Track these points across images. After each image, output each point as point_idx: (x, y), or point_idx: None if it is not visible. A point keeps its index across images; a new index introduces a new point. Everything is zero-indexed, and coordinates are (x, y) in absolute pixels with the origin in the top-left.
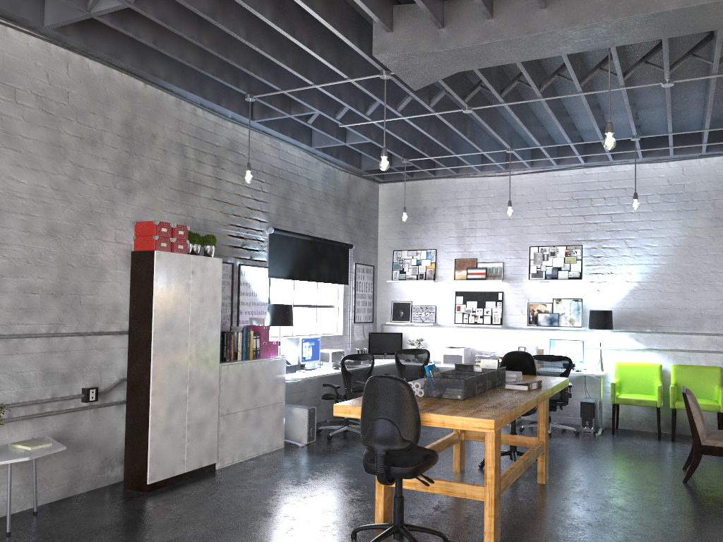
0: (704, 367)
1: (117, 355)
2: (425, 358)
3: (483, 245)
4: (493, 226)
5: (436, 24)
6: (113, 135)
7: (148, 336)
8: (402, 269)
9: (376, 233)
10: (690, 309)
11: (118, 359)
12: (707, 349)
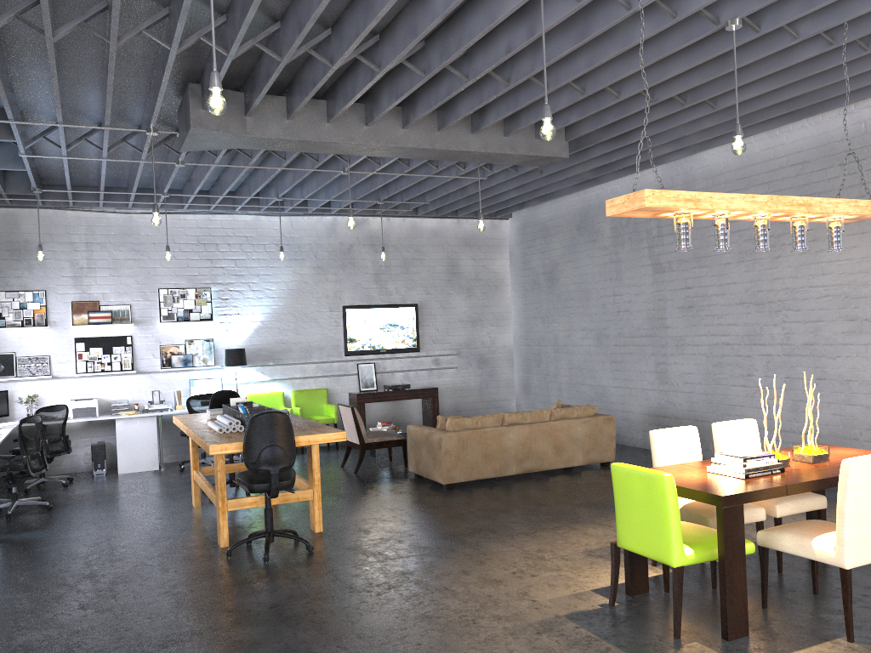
0: (315, 390)
1: None
2: (65, 414)
3: (106, 287)
4: (117, 267)
5: (248, 114)
6: None
7: None
8: None
9: None
10: (302, 343)
11: None
12: (316, 375)
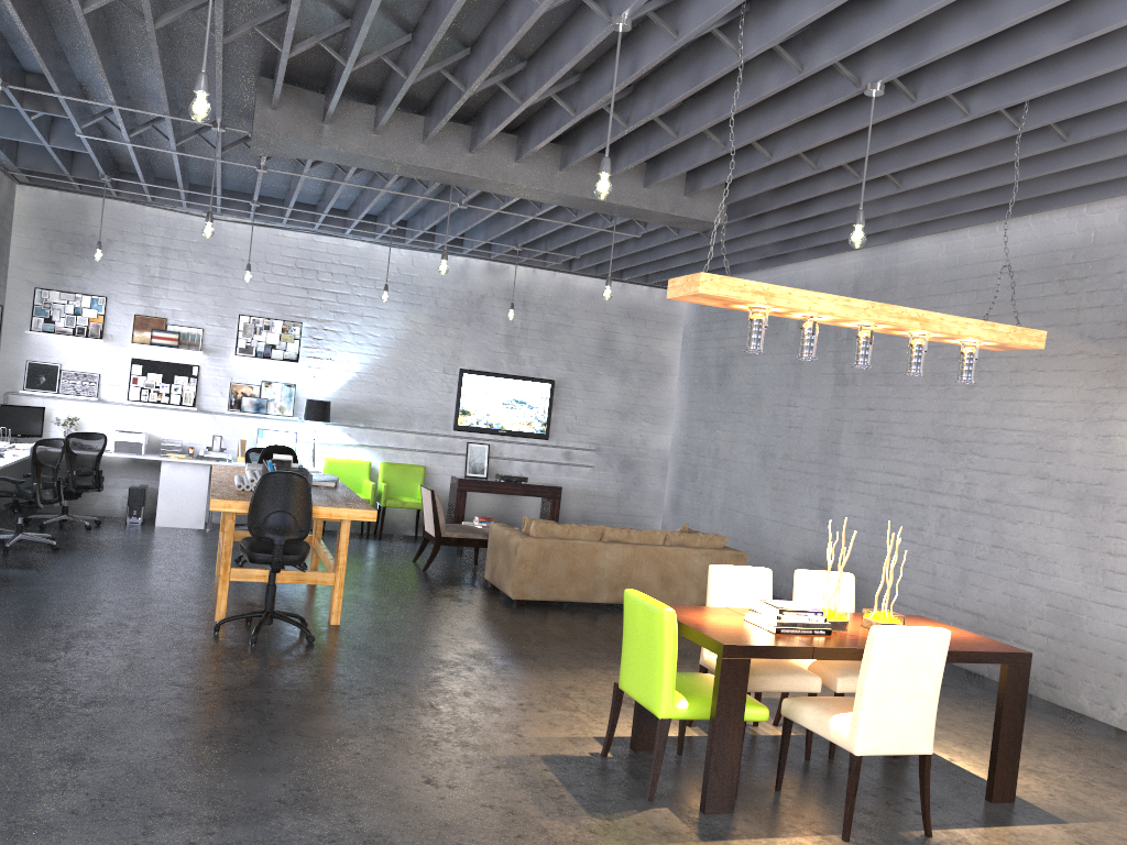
0: (410, 465)
1: None
2: (102, 445)
3: (177, 303)
4: (194, 281)
5: (326, 121)
6: None
7: None
8: (50, 317)
9: (8, 258)
10: (403, 406)
11: None
12: (415, 448)
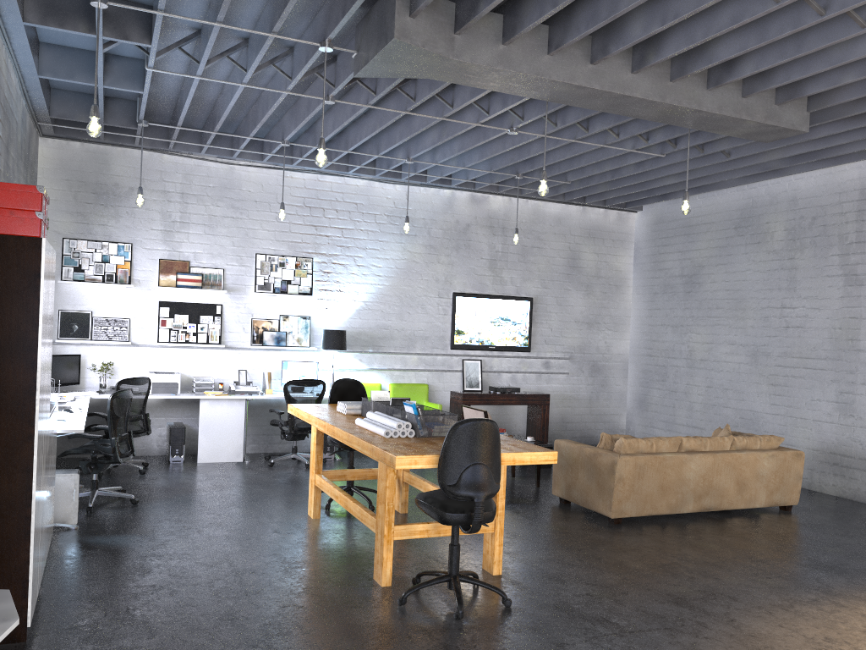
0: (415, 384)
1: None
2: (147, 388)
3: (198, 246)
4: (213, 224)
5: (461, 30)
6: None
7: (28, 382)
8: (79, 265)
9: None
10: (406, 330)
11: None
12: (418, 368)
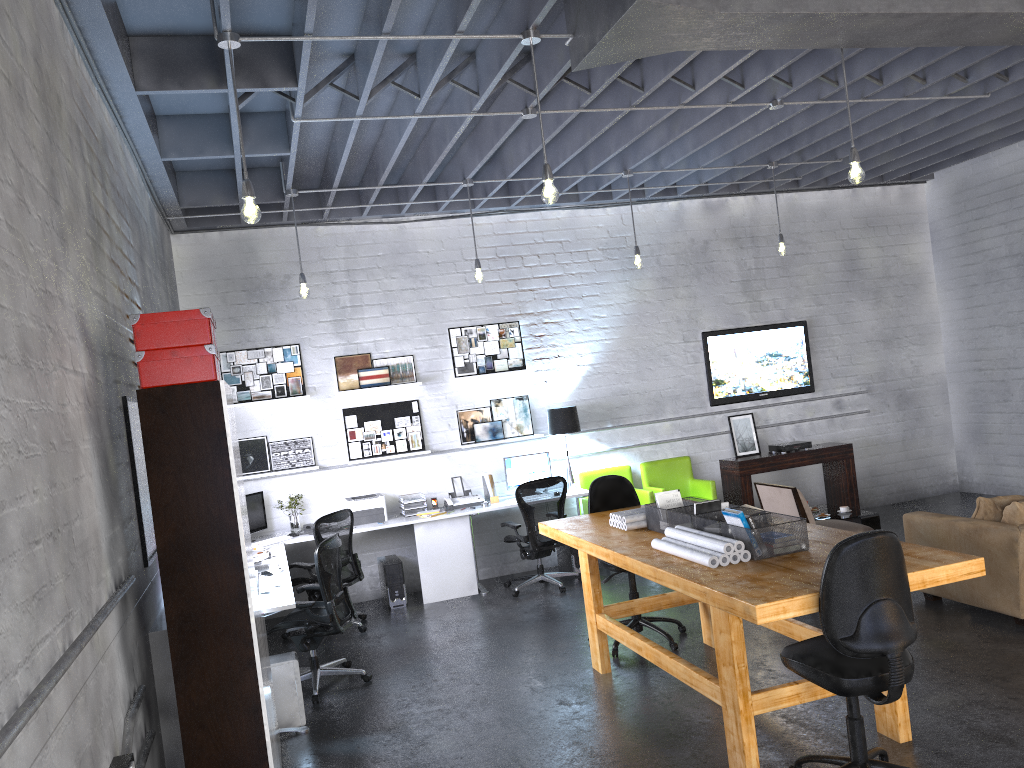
0: (673, 459)
1: (115, 659)
2: (349, 522)
3: (377, 332)
4: (390, 301)
5: None
6: (32, 84)
7: (235, 587)
8: (242, 382)
9: None
10: (649, 392)
11: (117, 669)
12: (672, 437)
